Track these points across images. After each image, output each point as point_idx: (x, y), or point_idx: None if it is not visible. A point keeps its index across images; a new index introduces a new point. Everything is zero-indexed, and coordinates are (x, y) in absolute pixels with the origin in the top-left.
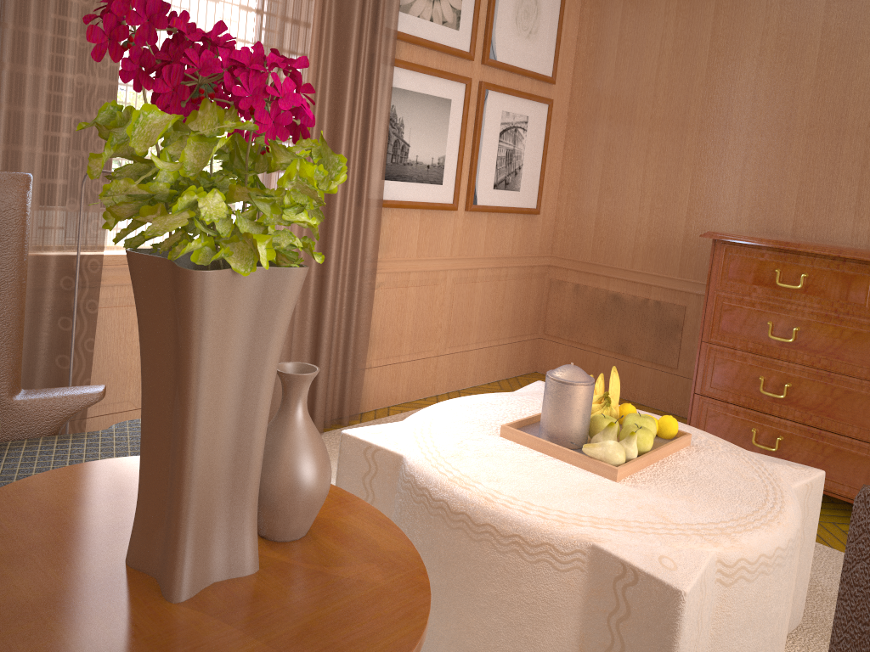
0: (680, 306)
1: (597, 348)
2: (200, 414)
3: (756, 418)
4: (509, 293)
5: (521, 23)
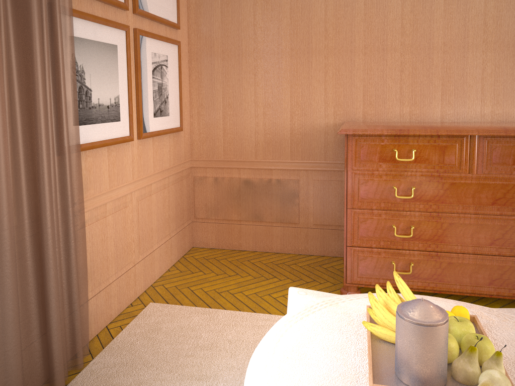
0: (295, 180)
1: (238, 220)
2: None
3: (393, 254)
4: (172, 196)
5: None
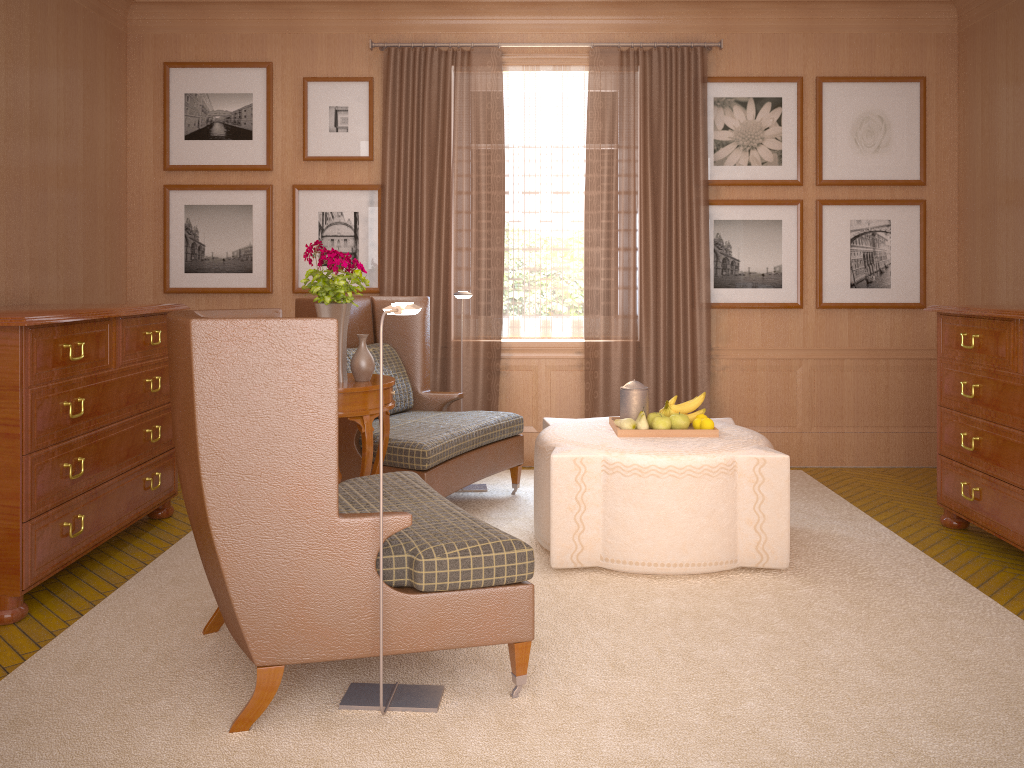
0: None
1: None
2: None
3: (966, 472)
4: (895, 383)
5: (861, 142)
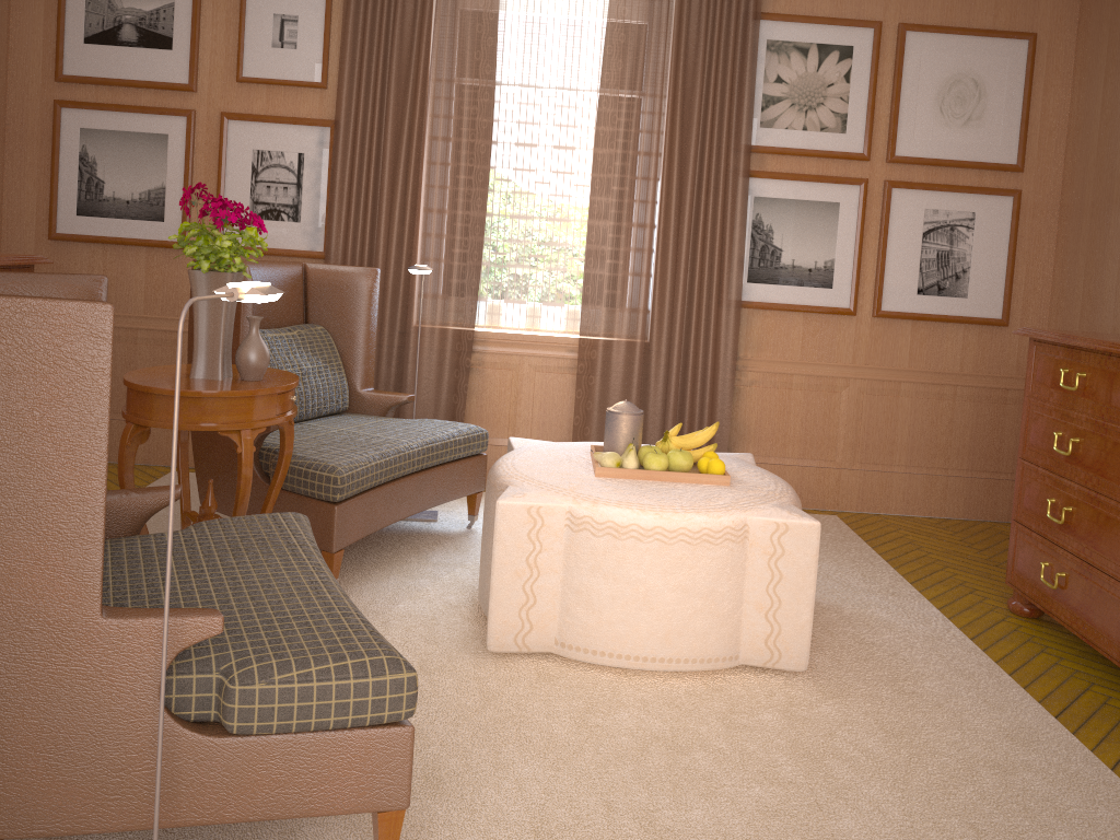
0: None
1: None
2: (197, 317)
3: (1049, 549)
4: (961, 416)
5: (948, 111)
